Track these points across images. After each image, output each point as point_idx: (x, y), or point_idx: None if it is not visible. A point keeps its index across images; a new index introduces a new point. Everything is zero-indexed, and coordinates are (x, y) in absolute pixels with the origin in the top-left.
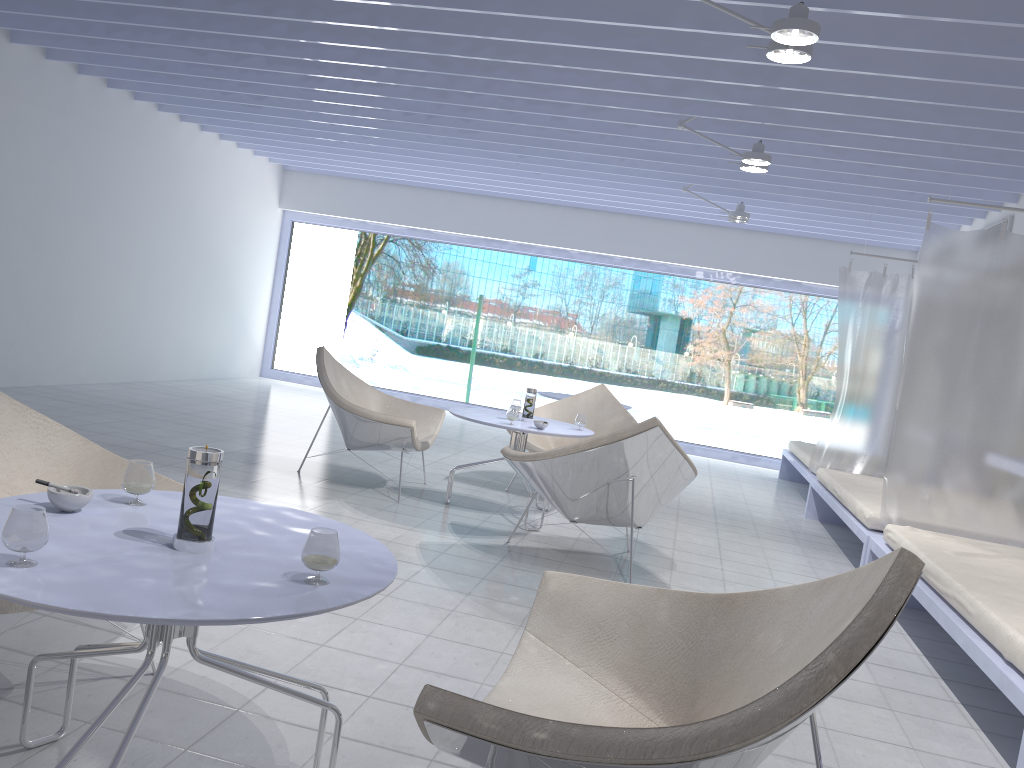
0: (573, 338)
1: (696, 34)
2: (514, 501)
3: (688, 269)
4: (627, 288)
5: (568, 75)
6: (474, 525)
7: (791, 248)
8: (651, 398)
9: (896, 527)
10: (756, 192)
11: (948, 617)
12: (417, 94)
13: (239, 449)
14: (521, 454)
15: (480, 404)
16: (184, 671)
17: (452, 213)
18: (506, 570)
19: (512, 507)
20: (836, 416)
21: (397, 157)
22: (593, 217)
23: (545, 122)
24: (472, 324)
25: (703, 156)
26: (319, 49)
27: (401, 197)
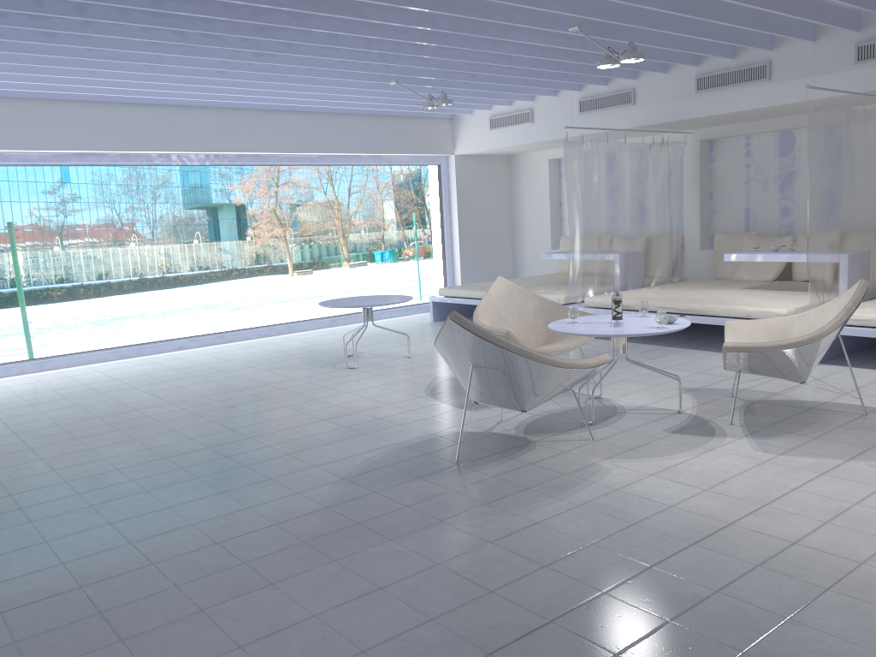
0: (136, 248)
1: None
2: (565, 401)
3: (295, 157)
4: (177, 185)
5: None
6: (674, 426)
7: (374, 126)
8: (229, 289)
9: None
10: (433, 80)
11: None
12: None
13: (330, 475)
14: (789, 342)
15: (48, 349)
16: None
17: (31, 126)
18: (833, 437)
19: (590, 405)
20: (574, 256)
21: (38, 59)
22: (202, 115)
23: (416, 22)
24: (8, 259)
25: (499, 53)
26: None
27: None
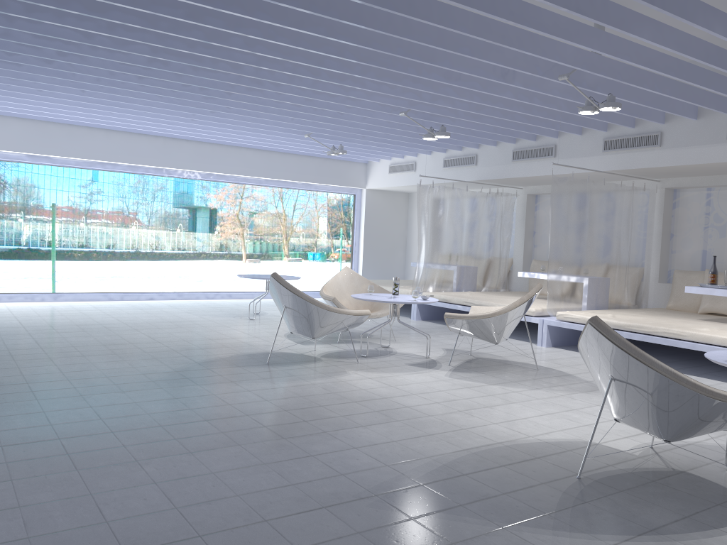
0: (136, 230)
1: (492, 82)
2: (364, 346)
3: (248, 179)
4: (171, 190)
5: (384, 87)
6: (414, 362)
7: (308, 163)
8: (197, 266)
9: (566, 312)
10: (338, 136)
11: (668, 339)
12: (241, 80)
13: (190, 360)
14: (480, 315)
15: (66, 291)
16: (647, 443)
17: (73, 142)
18: (499, 376)
19: (377, 349)
20: (420, 263)
21: (77, 103)
22: (186, 145)
23: (301, 102)
24: (49, 228)
25: (367, 124)
26: (230, 52)
27: (21, 128)
